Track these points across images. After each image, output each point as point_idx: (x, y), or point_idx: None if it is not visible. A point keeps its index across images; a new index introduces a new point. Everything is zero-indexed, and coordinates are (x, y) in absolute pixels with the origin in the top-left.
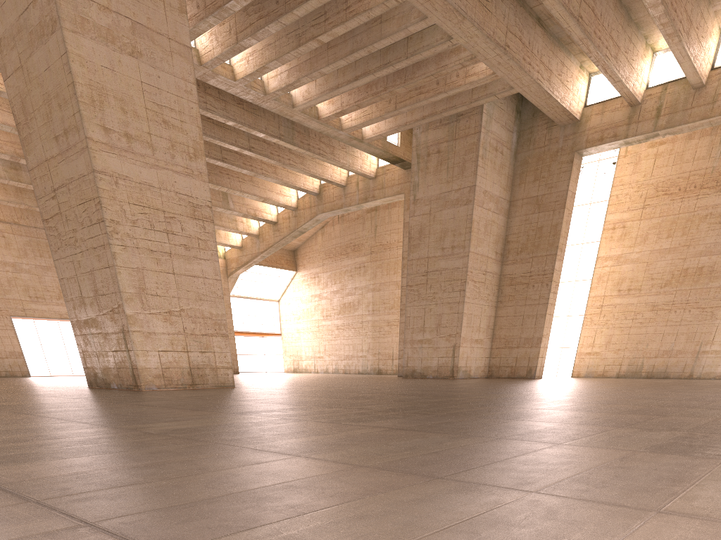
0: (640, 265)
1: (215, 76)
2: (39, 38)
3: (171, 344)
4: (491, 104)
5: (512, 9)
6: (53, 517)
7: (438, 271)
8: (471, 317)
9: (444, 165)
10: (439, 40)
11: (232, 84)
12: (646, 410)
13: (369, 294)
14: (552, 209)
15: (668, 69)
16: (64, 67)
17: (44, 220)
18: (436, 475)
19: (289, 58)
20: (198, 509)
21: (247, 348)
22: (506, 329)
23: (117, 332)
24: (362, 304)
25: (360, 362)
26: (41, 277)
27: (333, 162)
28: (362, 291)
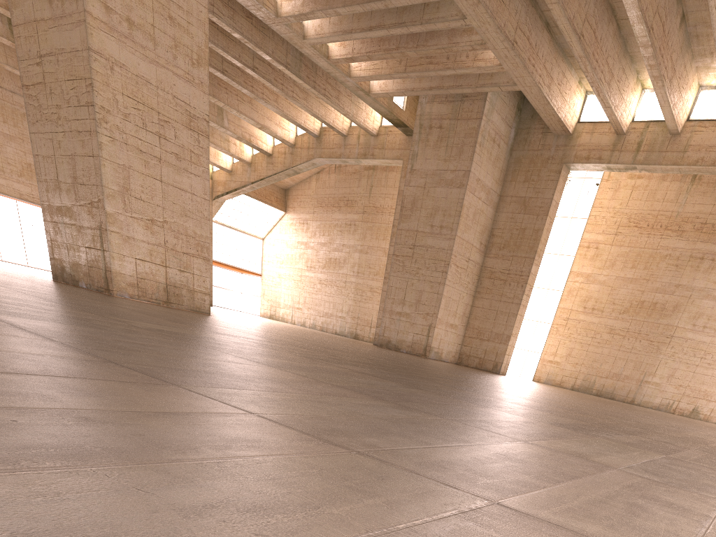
0: (605, 288)
1: None
2: None
3: (149, 255)
4: (495, 94)
5: (524, 7)
6: (82, 353)
7: (424, 247)
8: (449, 301)
9: (444, 142)
10: (454, 16)
11: None
12: (572, 409)
13: (356, 254)
14: (536, 214)
15: (652, 108)
16: None
17: (23, 85)
18: (382, 398)
19: None
20: (196, 373)
21: (224, 281)
22: (480, 320)
23: (94, 228)
24: (347, 263)
25: (339, 323)
26: (2, 146)
27: (337, 108)
28: (350, 250)
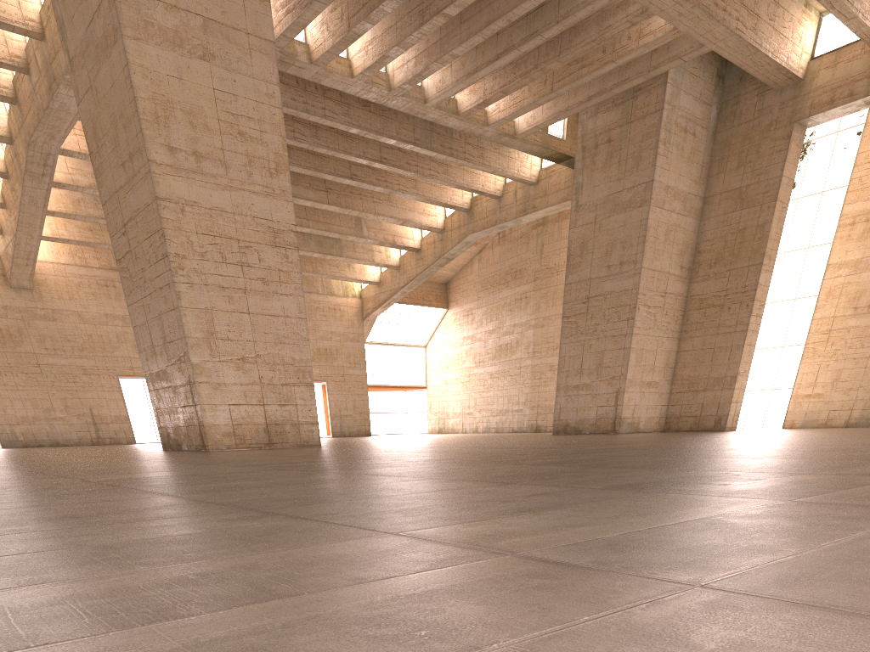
0: None
1: (329, 74)
2: (103, 51)
3: (244, 397)
4: (680, 70)
5: None
6: None
7: (601, 295)
8: (642, 353)
9: (615, 158)
10: None
11: (349, 82)
12: (755, 455)
13: (530, 331)
14: (759, 204)
15: None
16: (126, 82)
17: (117, 260)
18: (258, 508)
19: (412, 42)
20: None
21: (386, 405)
22: (691, 367)
23: (185, 384)
24: (521, 345)
25: (515, 418)
26: None
27: (482, 168)
28: (522, 328)
